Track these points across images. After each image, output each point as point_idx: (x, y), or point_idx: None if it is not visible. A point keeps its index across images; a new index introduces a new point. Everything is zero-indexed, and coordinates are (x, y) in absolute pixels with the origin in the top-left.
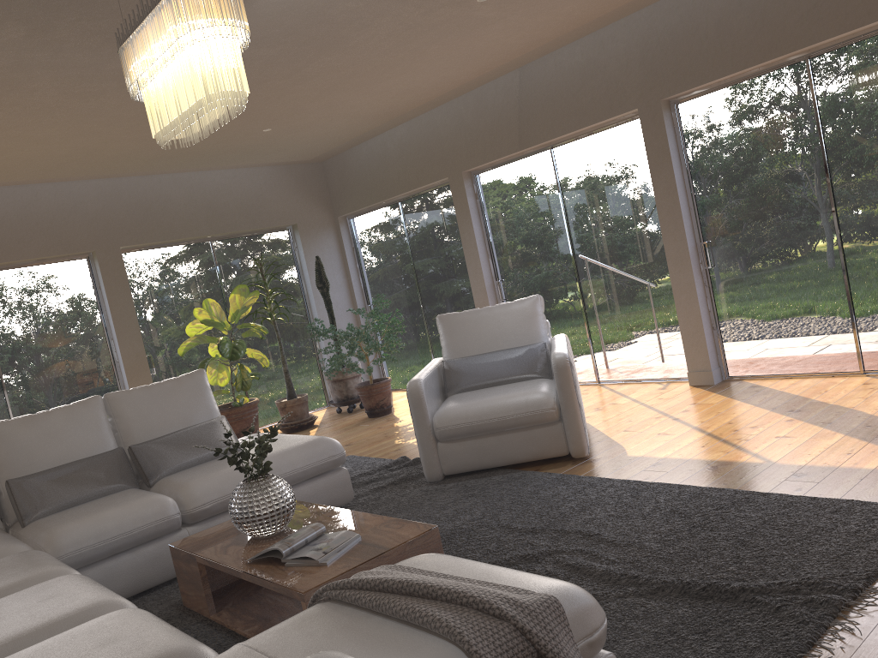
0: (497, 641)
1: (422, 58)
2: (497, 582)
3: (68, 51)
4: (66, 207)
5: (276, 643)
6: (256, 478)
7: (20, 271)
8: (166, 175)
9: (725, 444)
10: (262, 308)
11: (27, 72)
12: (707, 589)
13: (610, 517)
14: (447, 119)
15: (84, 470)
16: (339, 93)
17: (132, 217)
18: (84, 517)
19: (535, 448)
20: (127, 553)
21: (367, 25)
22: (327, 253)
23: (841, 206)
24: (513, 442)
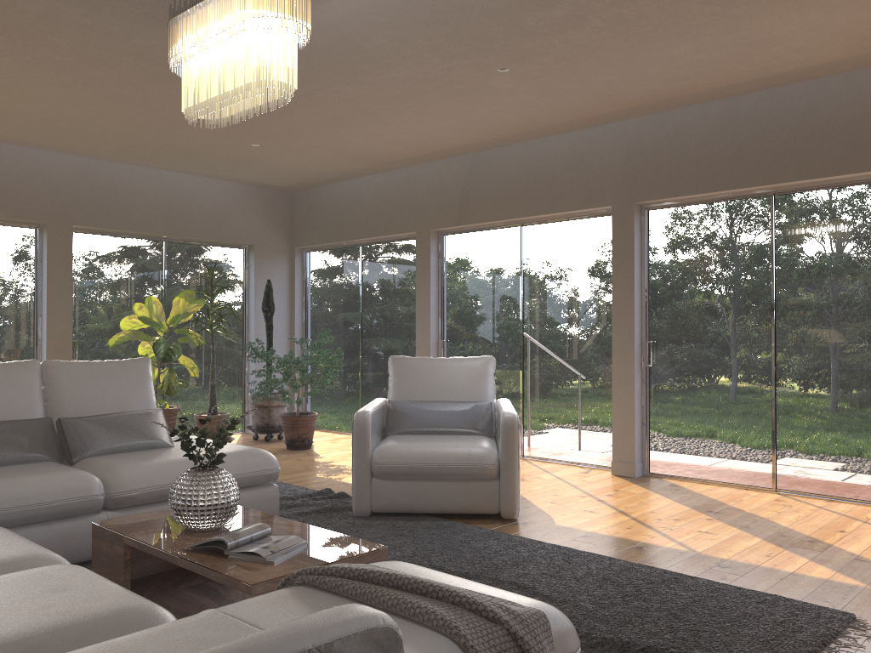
0: (491, 641)
1: (427, 112)
2: (480, 592)
3: (102, 14)
4: (28, 173)
5: (253, 613)
6: (204, 469)
7: None
8: (138, 166)
9: (650, 529)
10: (204, 317)
11: (52, 24)
12: (646, 650)
13: (543, 575)
14: (427, 177)
15: (7, 432)
16: (338, 126)
17: (93, 199)
18: (2, 479)
19: (468, 501)
20: (39, 526)
21: (391, 66)
22: (277, 279)
23: (780, 332)
24: (447, 491)
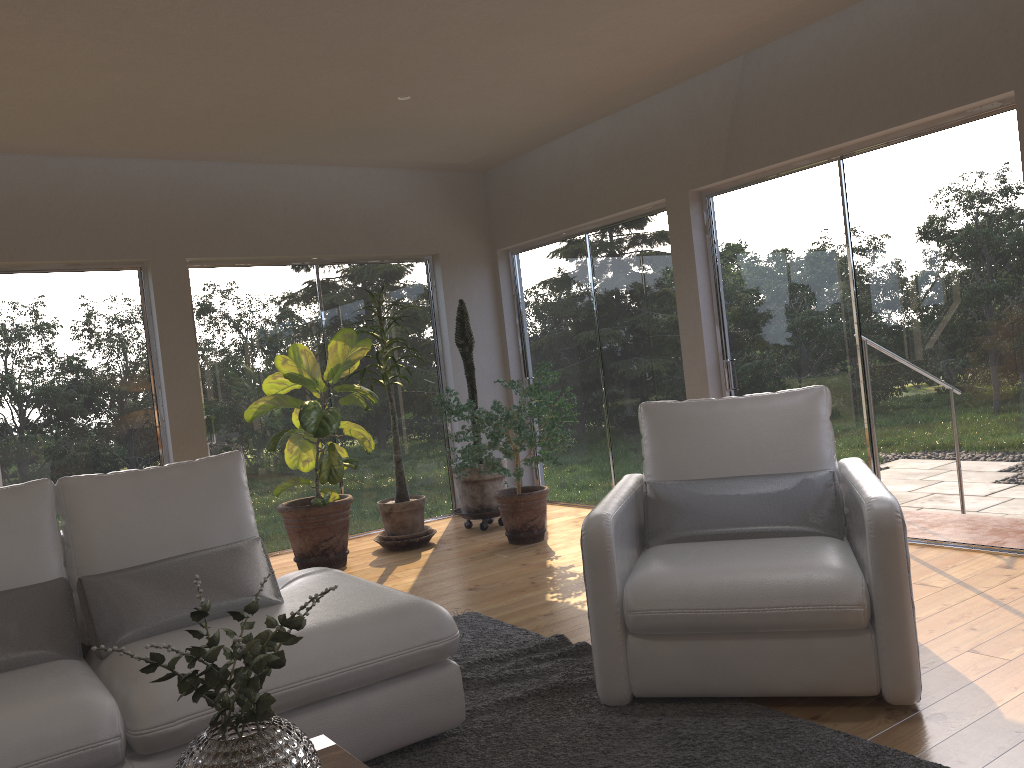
0: None
1: None
2: None
3: None
4: (116, 194)
5: None
6: (242, 725)
7: (40, 277)
8: (264, 165)
9: None
10: (374, 365)
11: None
12: None
13: None
14: (673, 110)
15: None
16: (518, 37)
17: (208, 218)
18: None
19: (814, 674)
20: None
21: None
22: (476, 298)
23: None
24: (772, 656)
